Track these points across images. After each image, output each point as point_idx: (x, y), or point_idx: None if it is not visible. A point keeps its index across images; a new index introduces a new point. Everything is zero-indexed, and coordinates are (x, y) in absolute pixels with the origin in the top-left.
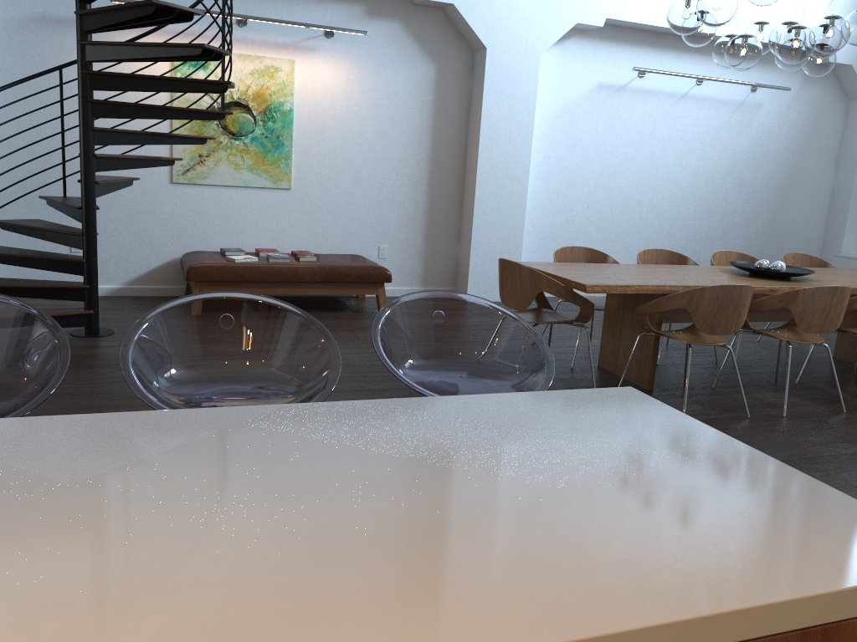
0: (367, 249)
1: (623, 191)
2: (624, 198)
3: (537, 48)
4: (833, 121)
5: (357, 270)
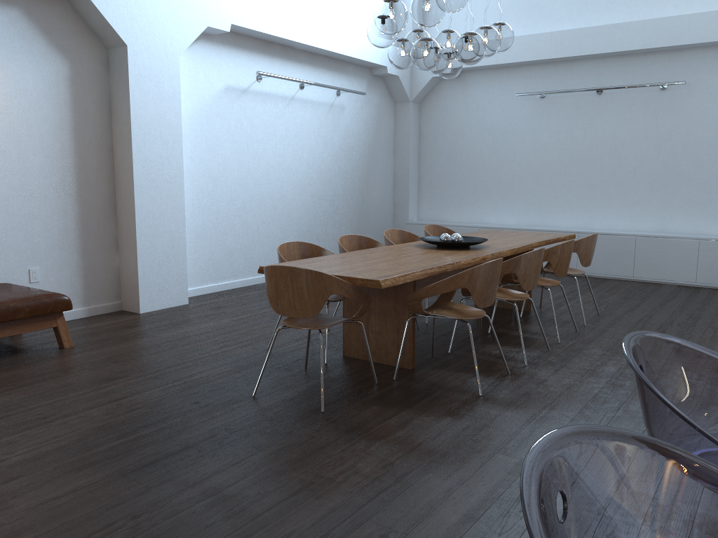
0: (15, 274)
1: (258, 185)
2: (260, 192)
3: (176, 48)
4: (388, 119)
5: (30, 302)
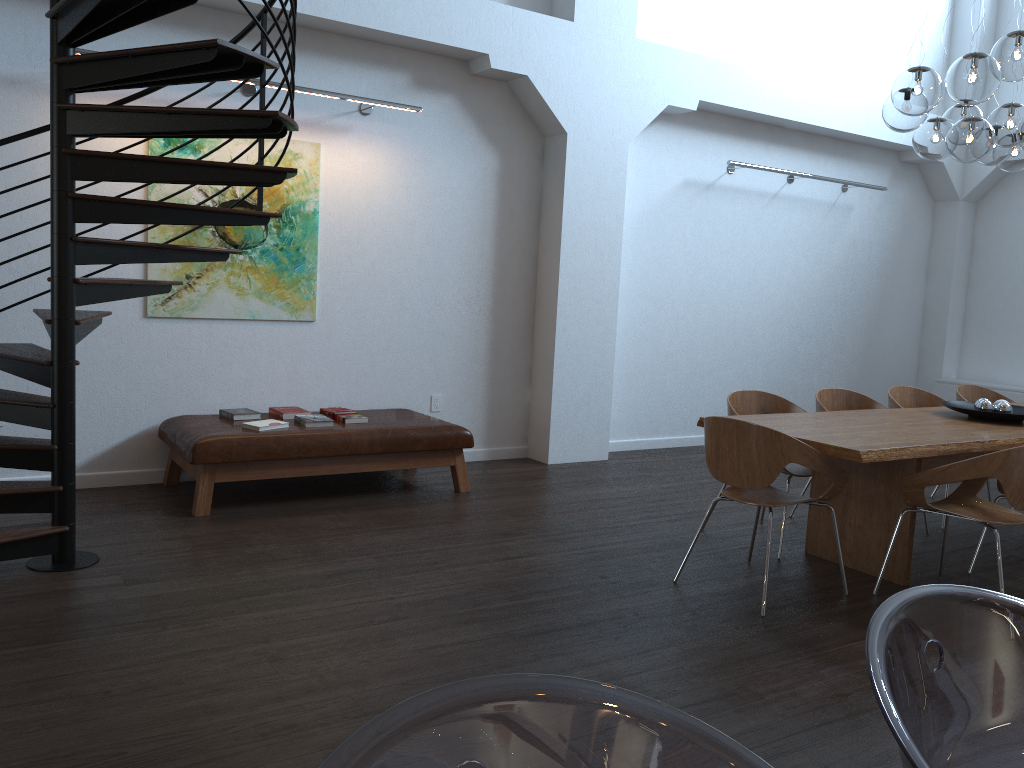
0: (416, 400)
1: (715, 313)
2: (716, 321)
3: (625, 134)
4: (921, 226)
5: (430, 433)
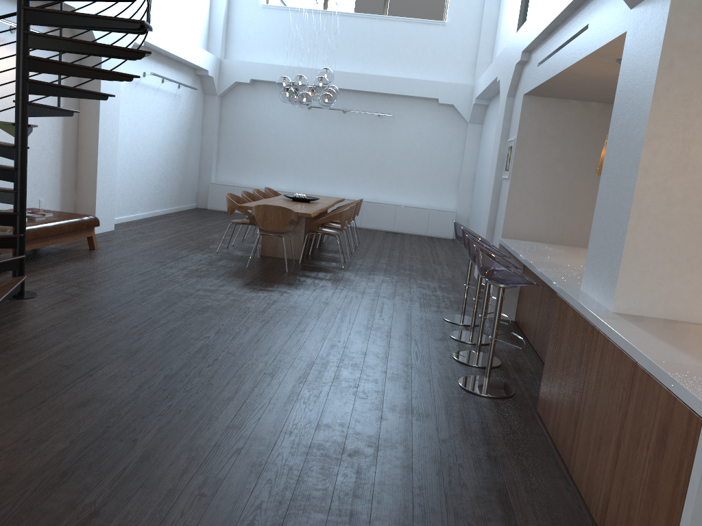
0: (34, 203)
1: (139, 150)
2: (139, 154)
3: None
4: (200, 106)
5: (86, 219)
